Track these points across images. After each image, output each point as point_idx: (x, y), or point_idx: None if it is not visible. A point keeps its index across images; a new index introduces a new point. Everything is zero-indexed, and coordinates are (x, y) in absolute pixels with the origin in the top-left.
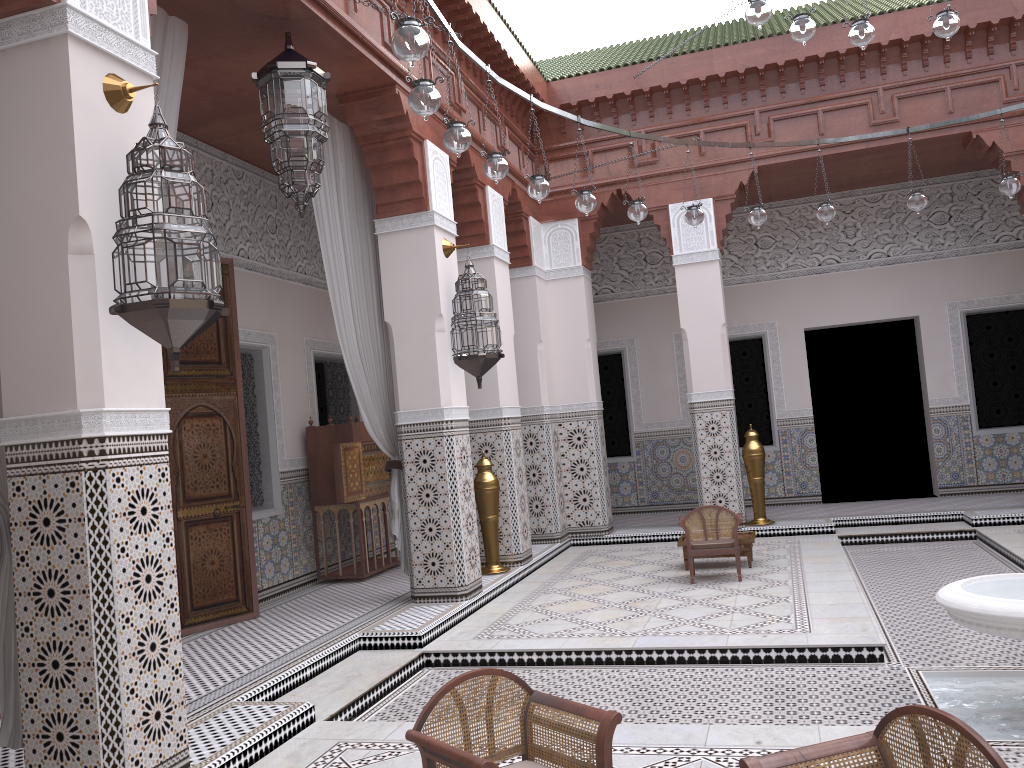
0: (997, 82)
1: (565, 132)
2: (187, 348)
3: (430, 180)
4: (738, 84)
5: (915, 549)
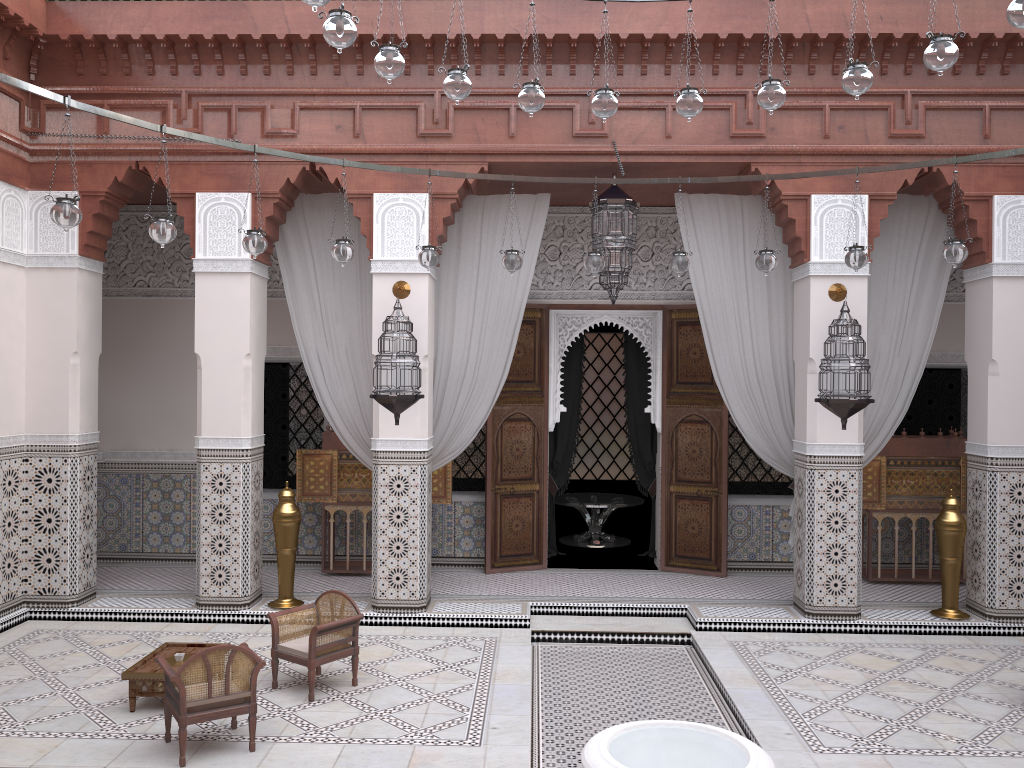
0: None
1: None
2: (686, 372)
3: (811, 233)
4: None
5: None
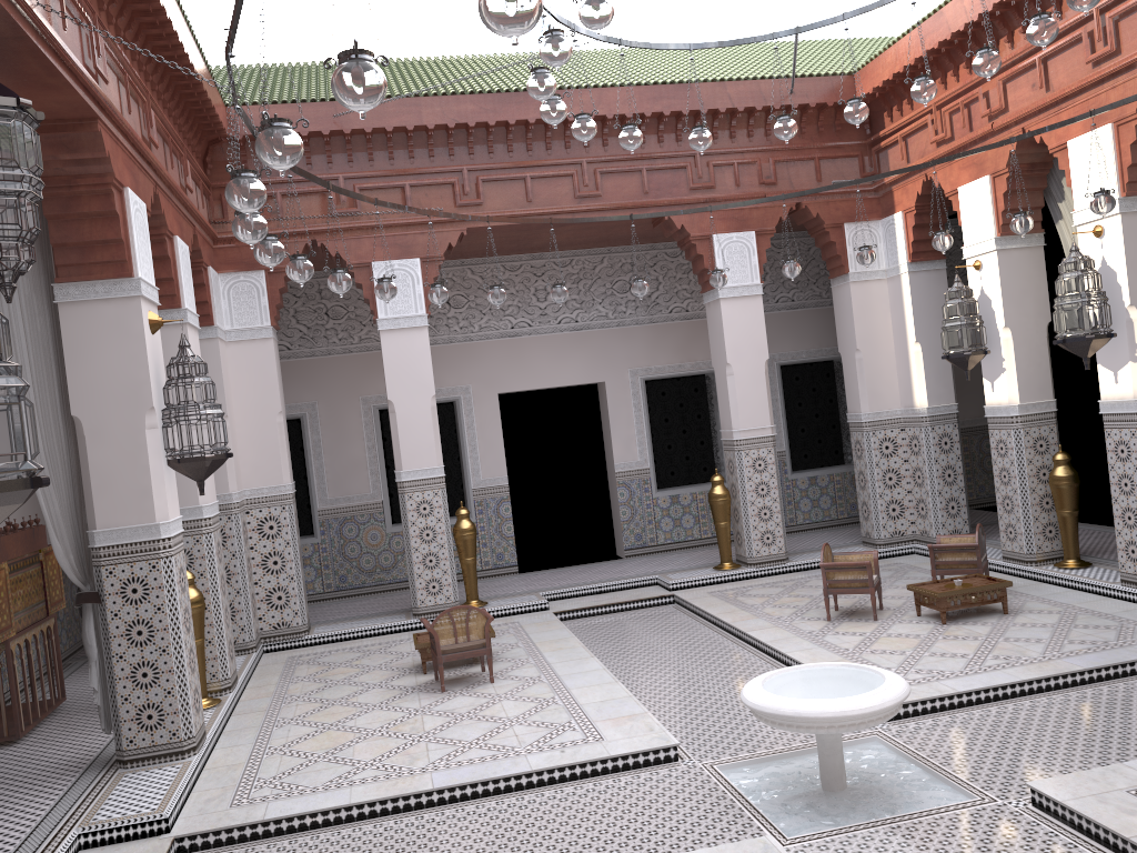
0: (685, 168)
1: (247, 167)
2: None
3: (134, 239)
4: (446, 138)
5: (627, 620)
